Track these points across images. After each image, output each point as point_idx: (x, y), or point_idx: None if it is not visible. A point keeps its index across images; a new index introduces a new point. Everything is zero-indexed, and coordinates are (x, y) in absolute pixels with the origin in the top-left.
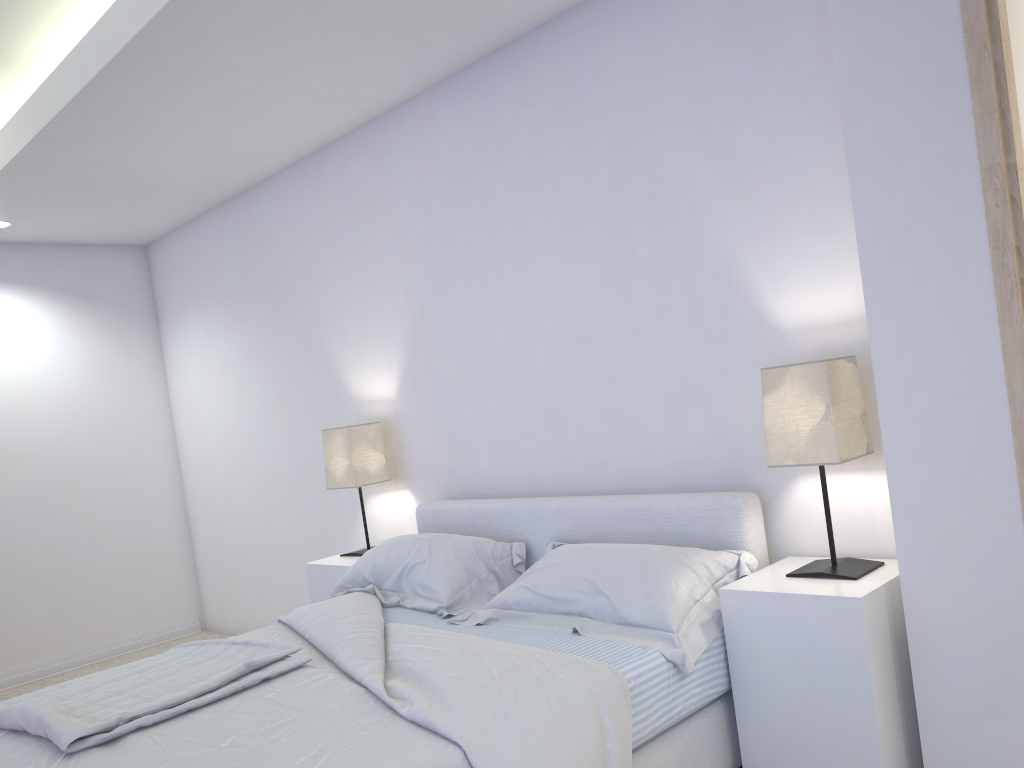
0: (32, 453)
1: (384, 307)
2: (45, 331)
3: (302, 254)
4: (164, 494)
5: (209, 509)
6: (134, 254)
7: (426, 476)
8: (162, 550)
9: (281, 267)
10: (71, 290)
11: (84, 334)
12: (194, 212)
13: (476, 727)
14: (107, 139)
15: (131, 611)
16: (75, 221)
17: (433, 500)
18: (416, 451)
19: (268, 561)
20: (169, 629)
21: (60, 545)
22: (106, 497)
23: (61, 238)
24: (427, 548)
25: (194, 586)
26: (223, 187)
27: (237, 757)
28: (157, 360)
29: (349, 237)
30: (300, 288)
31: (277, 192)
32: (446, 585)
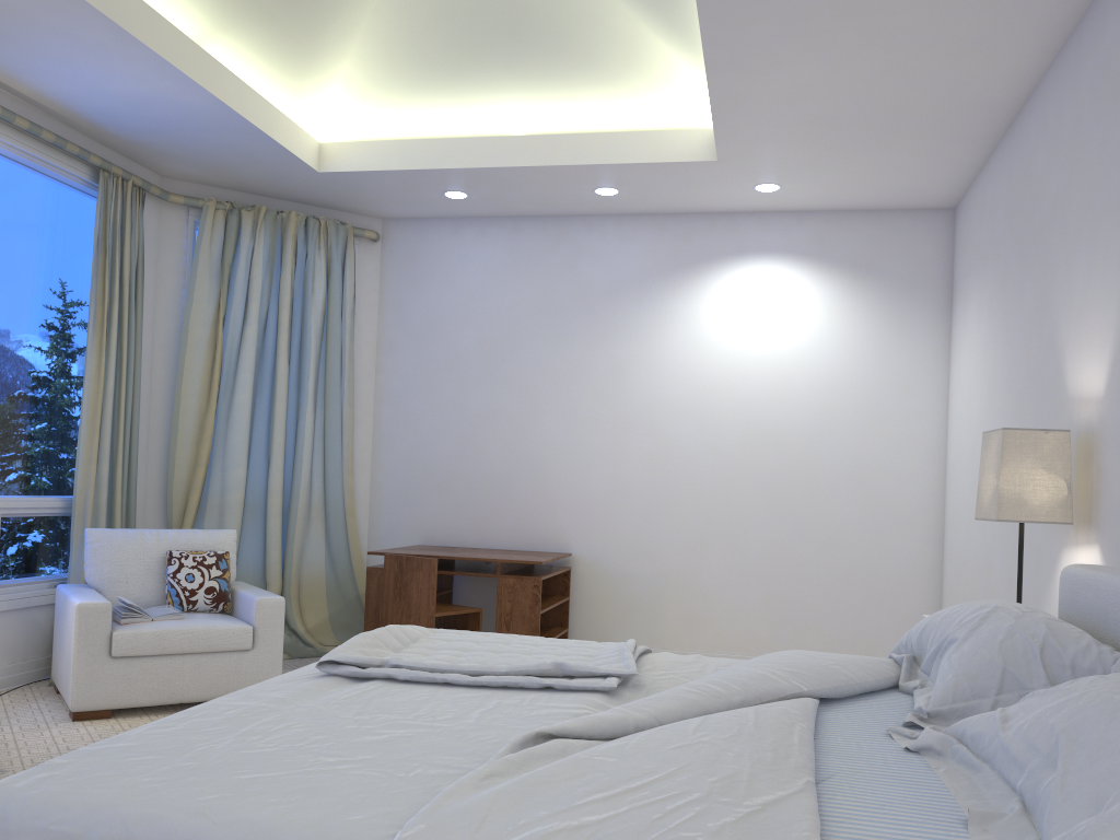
0: (778, 437)
1: (1109, 248)
2: (816, 307)
3: (1051, 184)
4: (917, 512)
5: (955, 540)
6: (937, 219)
7: (1116, 527)
8: (901, 578)
9: (1034, 208)
10: (853, 262)
11: (858, 313)
12: (976, 152)
13: (455, 828)
14: (779, 55)
15: (850, 637)
16: (842, 178)
17: (1118, 568)
18: (1112, 484)
19: None
20: None
21: (788, 541)
22: (847, 500)
23: (846, 202)
24: (976, 620)
25: None
26: (984, 107)
27: (325, 730)
28: (941, 349)
29: (1091, 144)
30: (1044, 235)
31: (1042, 100)
32: (950, 681)
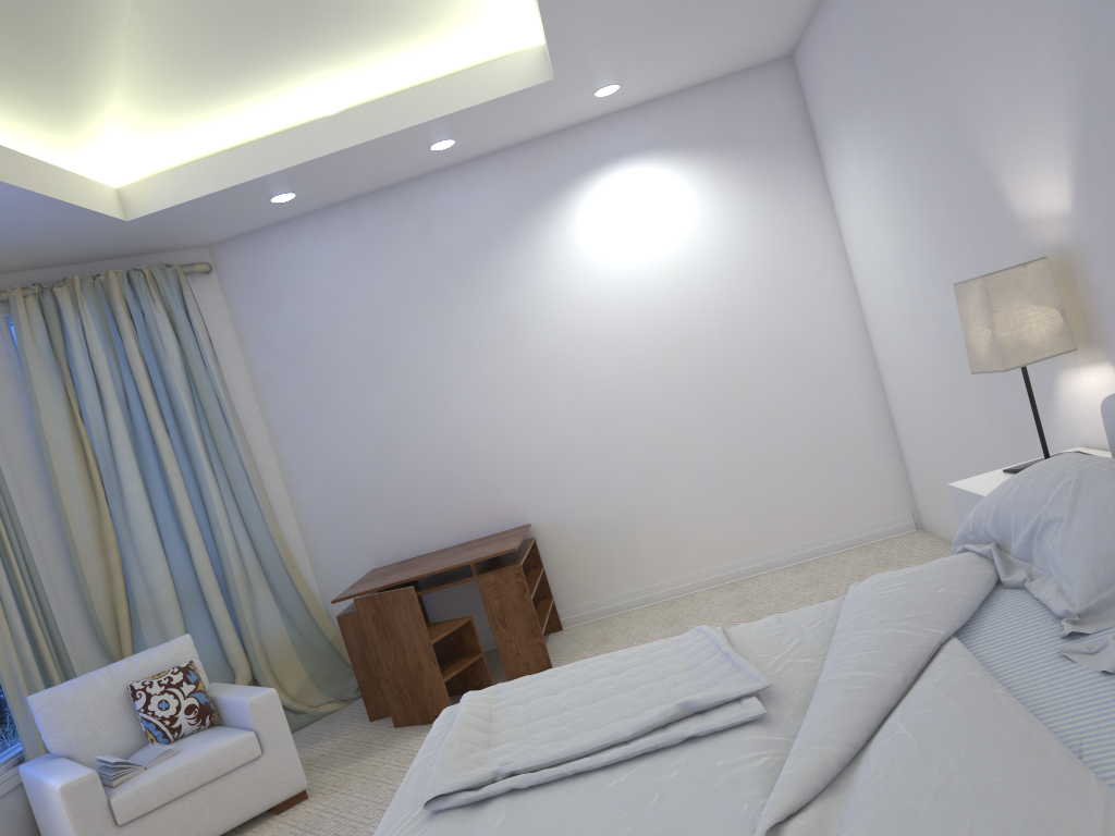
0: (694, 339)
1: (1034, 58)
2: (689, 197)
3: (926, 6)
4: (850, 367)
5: (899, 383)
6: (778, 71)
7: None
8: (855, 435)
9: (908, 35)
10: (711, 140)
11: (732, 189)
12: None
13: None
14: None
15: (826, 508)
16: (681, 58)
17: None
18: (1112, 299)
19: (963, 455)
20: (874, 528)
21: (737, 438)
22: (781, 378)
23: (686, 81)
24: (1070, 494)
25: (901, 476)
26: None
27: None
28: (822, 200)
29: None
30: (932, 61)
31: None
32: (1085, 571)
